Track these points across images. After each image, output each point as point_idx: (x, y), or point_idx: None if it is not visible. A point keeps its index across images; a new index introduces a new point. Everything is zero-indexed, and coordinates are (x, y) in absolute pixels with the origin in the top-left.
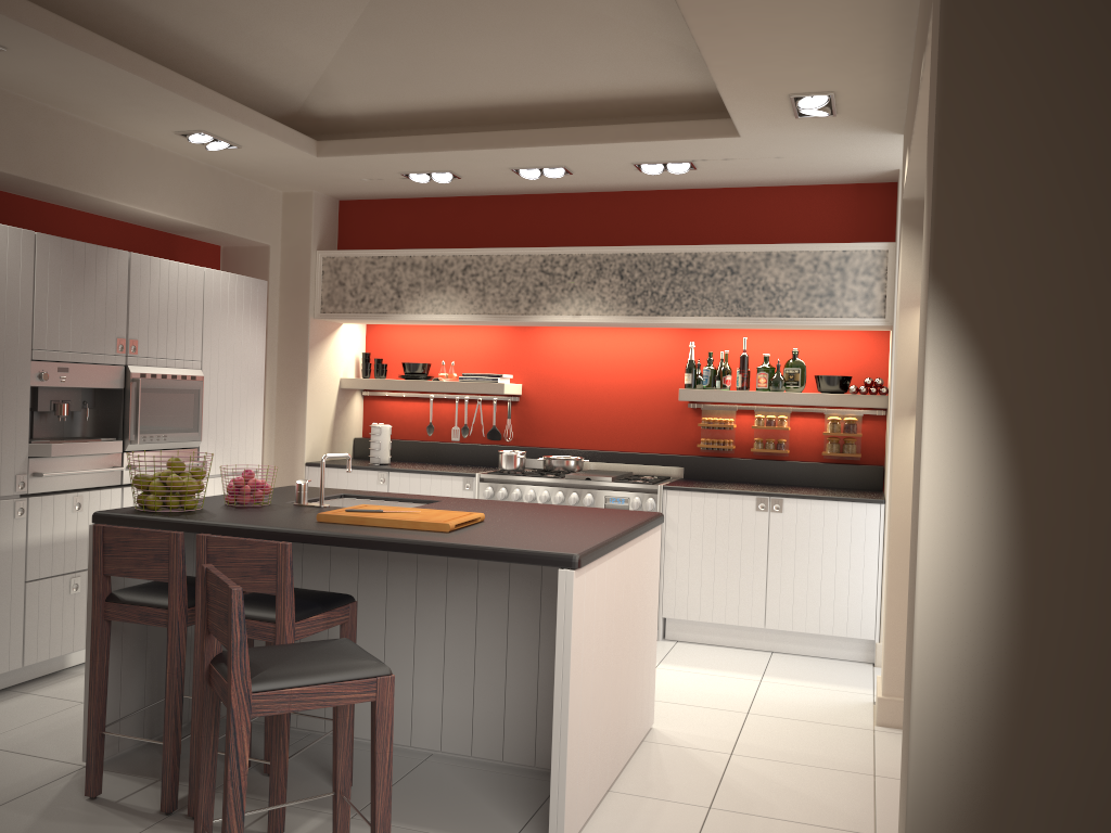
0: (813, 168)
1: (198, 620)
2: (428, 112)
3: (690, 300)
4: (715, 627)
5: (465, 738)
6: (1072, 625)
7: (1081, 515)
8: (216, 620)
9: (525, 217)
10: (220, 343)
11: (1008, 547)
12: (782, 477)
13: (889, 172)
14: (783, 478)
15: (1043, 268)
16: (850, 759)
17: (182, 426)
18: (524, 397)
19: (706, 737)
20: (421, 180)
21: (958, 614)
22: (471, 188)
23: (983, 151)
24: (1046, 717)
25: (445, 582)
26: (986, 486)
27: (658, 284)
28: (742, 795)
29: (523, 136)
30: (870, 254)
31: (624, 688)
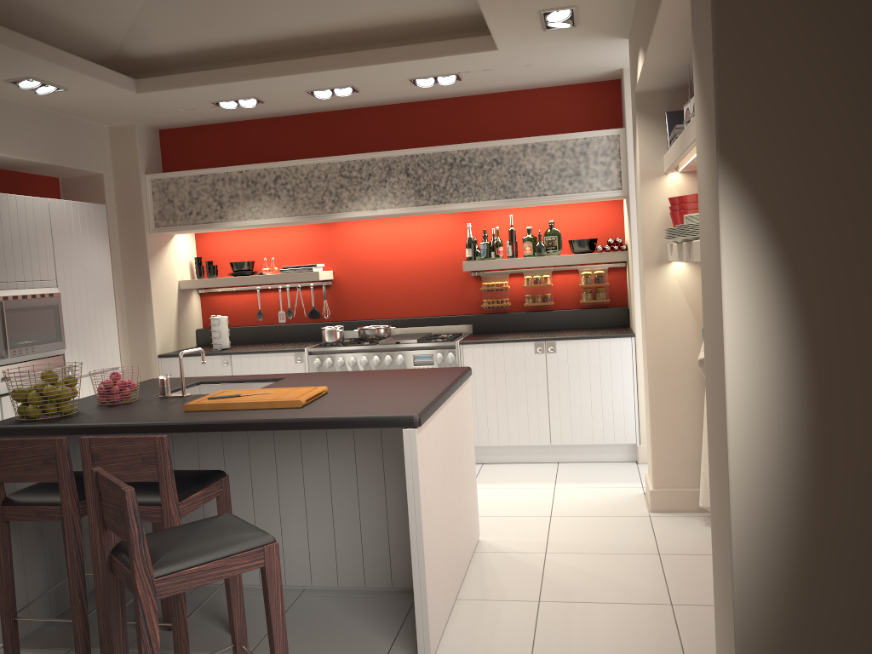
0: (555, 72)
1: (90, 512)
2: (230, 47)
3: (466, 189)
4: (512, 449)
5: (332, 572)
6: (857, 435)
7: (857, 344)
8: (112, 517)
9: (321, 131)
10: (71, 262)
11: (800, 377)
12: (550, 324)
13: (614, 71)
14: (551, 325)
15: (812, 138)
16: (637, 543)
17: (47, 338)
18: (336, 281)
19: (523, 541)
20: (230, 107)
21: (763, 437)
22: (273, 110)
23: (754, 41)
24: (841, 513)
25: (299, 447)
26: (779, 328)
27: (438, 178)
28: (562, 586)
29: (316, 62)
30: (606, 139)
31: (458, 514)
